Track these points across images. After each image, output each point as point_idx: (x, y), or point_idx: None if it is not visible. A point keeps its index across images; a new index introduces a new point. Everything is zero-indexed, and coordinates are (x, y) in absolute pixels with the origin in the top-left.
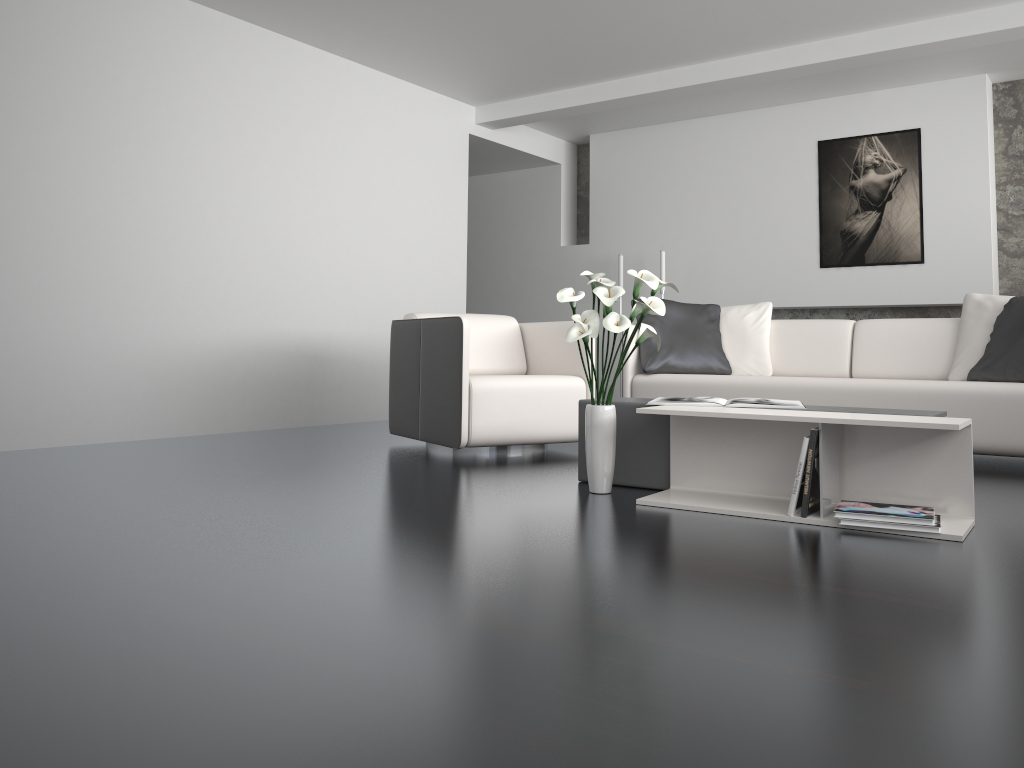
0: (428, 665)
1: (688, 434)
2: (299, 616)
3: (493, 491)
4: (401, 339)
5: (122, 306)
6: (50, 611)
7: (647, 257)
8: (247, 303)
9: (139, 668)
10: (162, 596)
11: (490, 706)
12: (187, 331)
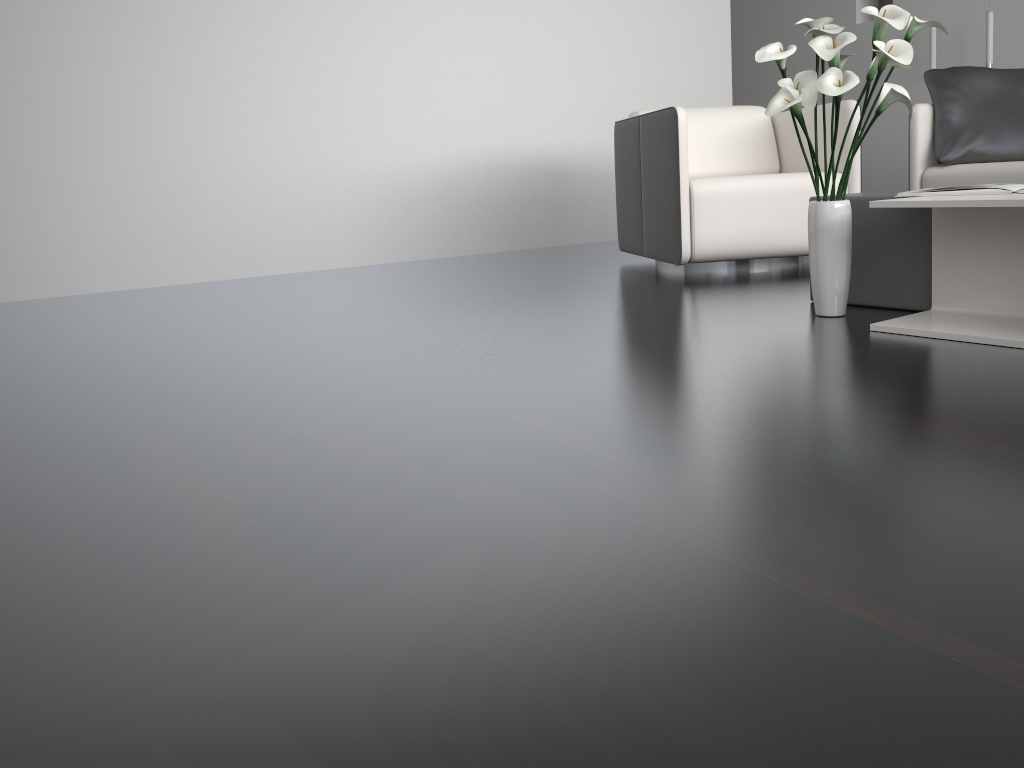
0: (352, 573)
1: (958, 235)
2: (281, 478)
3: (688, 314)
4: (622, 143)
5: (340, 130)
6: (41, 454)
7: (970, 24)
8: (472, 118)
9: (17, 542)
10: (171, 440)
11: (359, 668)
12: (410, 152)
